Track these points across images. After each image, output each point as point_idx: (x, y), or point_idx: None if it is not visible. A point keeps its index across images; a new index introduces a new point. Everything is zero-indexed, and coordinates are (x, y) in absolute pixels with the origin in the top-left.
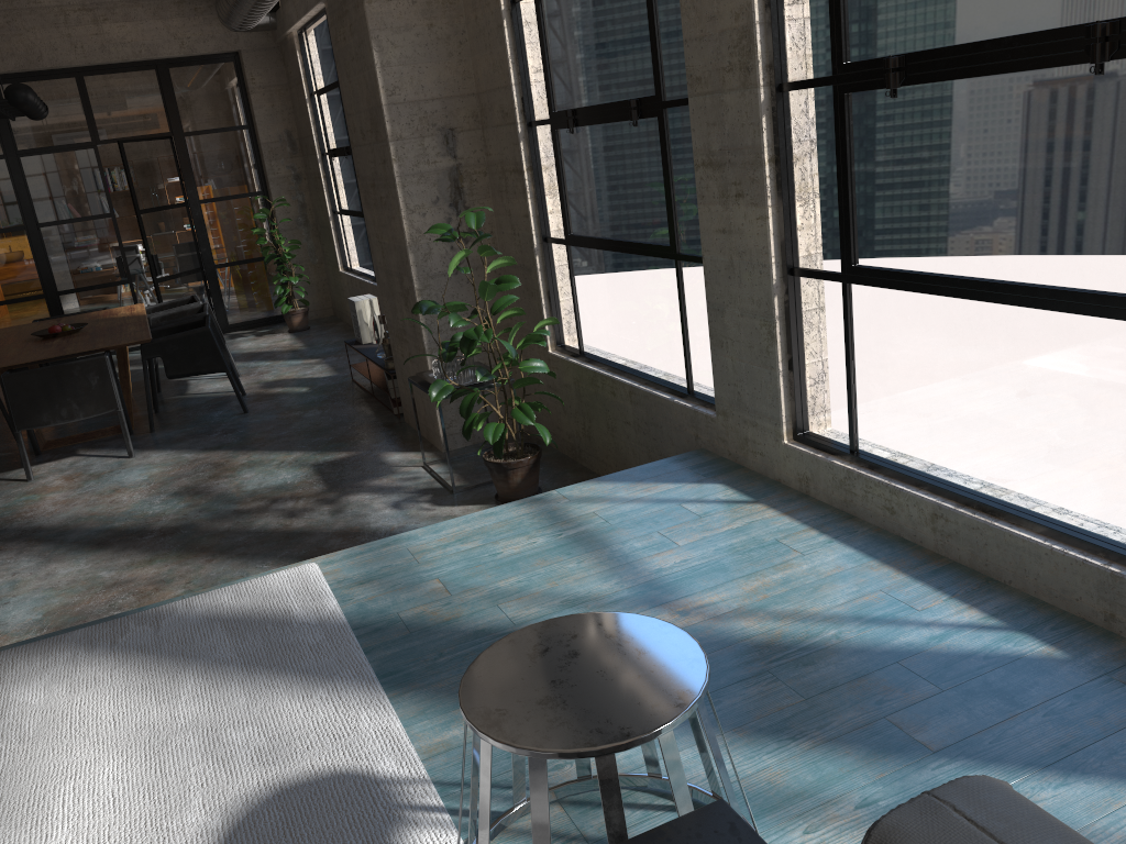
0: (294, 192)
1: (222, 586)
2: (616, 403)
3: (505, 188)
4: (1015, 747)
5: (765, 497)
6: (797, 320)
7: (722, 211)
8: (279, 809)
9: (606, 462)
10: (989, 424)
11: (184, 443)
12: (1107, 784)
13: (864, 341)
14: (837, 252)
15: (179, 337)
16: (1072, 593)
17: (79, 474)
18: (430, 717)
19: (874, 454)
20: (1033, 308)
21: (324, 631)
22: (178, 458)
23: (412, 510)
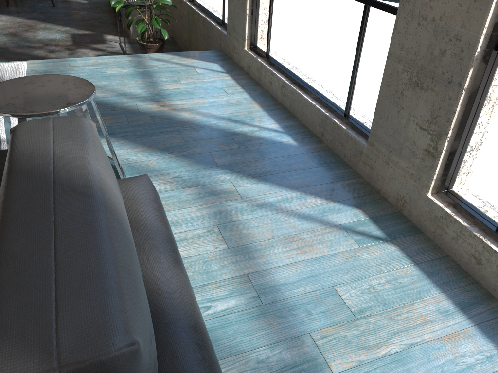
0: None
1: None
2: (199, 26)
3: None
4: (249, 170)
5: (231, 72)
6: None
7: None
8: None
9: None
10: (306, 47)
11: (19, 14)
12: (272, 186)
13: (276, 2)
14: None
15: None
16: (314, 123)
17: None
18: None
19: (273, 58)
20: None
21: None
22: (14, 20)
23: None
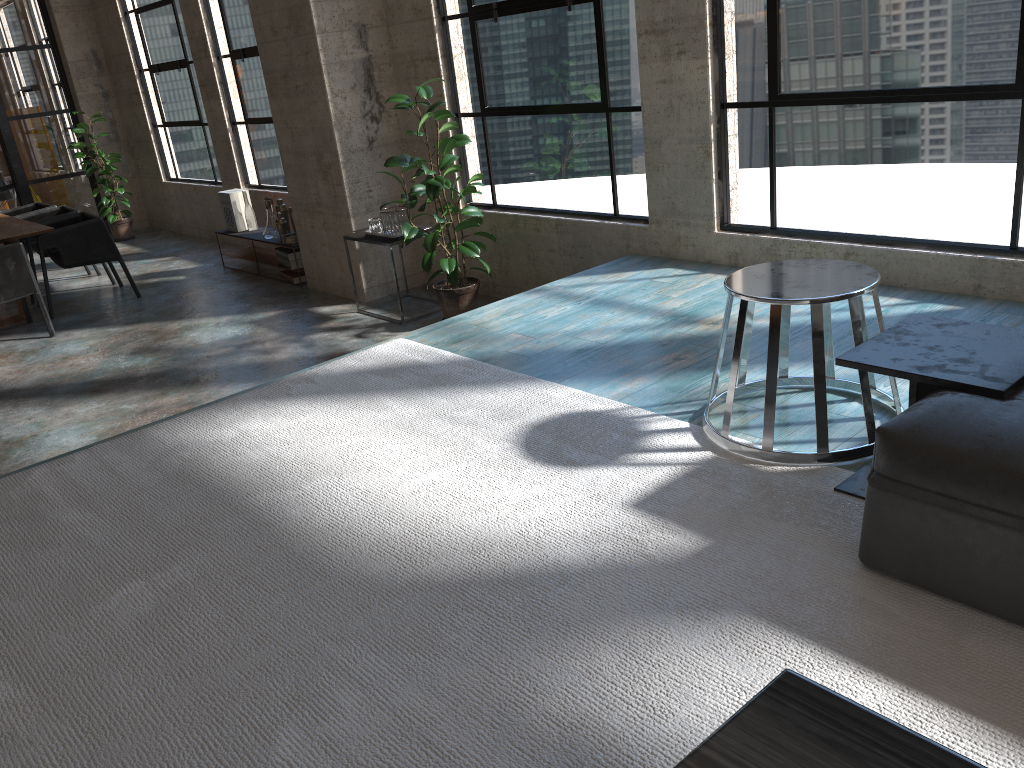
0: (103, 110)
1: (337, 359)
2: (539, 237)
3: (414, 75)
4: None
5: (708, 270)
6: (726, 141)
7: (664, 66)
8: (545, 433)
9: (525, 288)
10: (886, 186)
11: (98, 322)
12: None
13: (786, 147)
14: (764, 86)
15: (74, 229)
16: (951, 279)
17: (9, 353)
18: (596, 386)
19: (791, 226)
20: (922, 102)
21: (461, 365)
22: (106, 332)
23: (377, 337)
